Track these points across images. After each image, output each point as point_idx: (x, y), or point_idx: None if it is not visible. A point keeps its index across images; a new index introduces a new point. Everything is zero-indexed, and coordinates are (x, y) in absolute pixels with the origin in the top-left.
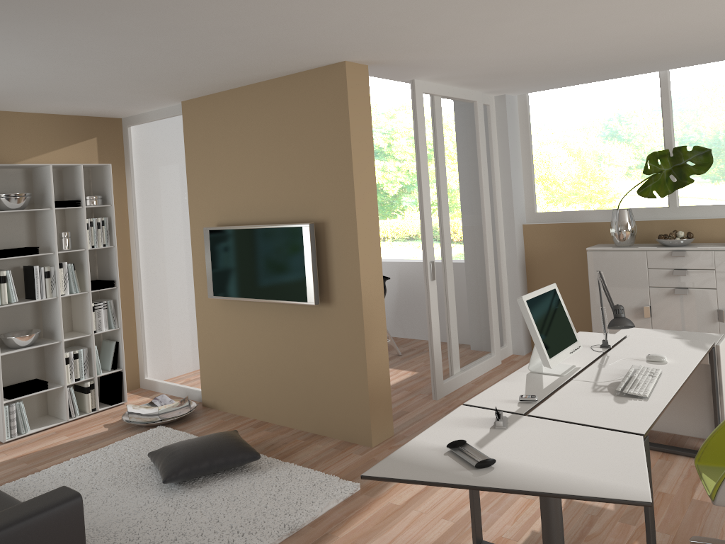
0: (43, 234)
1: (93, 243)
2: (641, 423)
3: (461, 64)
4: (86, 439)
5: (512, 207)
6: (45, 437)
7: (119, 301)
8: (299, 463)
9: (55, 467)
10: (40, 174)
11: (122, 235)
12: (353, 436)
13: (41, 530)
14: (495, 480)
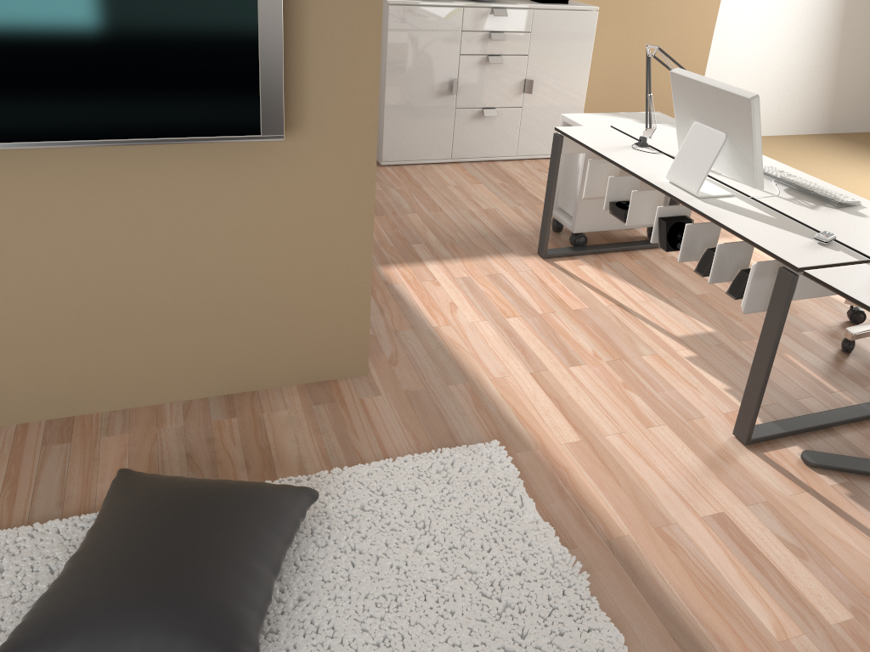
0: None
1: None
2: None
3: None
4: None
5: None
6: None
7: None
8: (320, 462)
9: None
10: None
11: None
12: (326, 370)
13: None
14: None
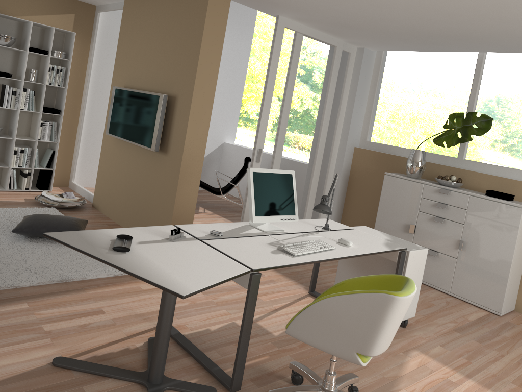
0: (20, 67)
1: (51, 82)
2: (263, 265)
3: (303, 7)
4: (6, 202)
5: (348, 131)
6: None
7: (60, 124)
8: None
9: None
10: (26, 27)
11: (78, 84)
12: None
13: None
14: (113, 258)
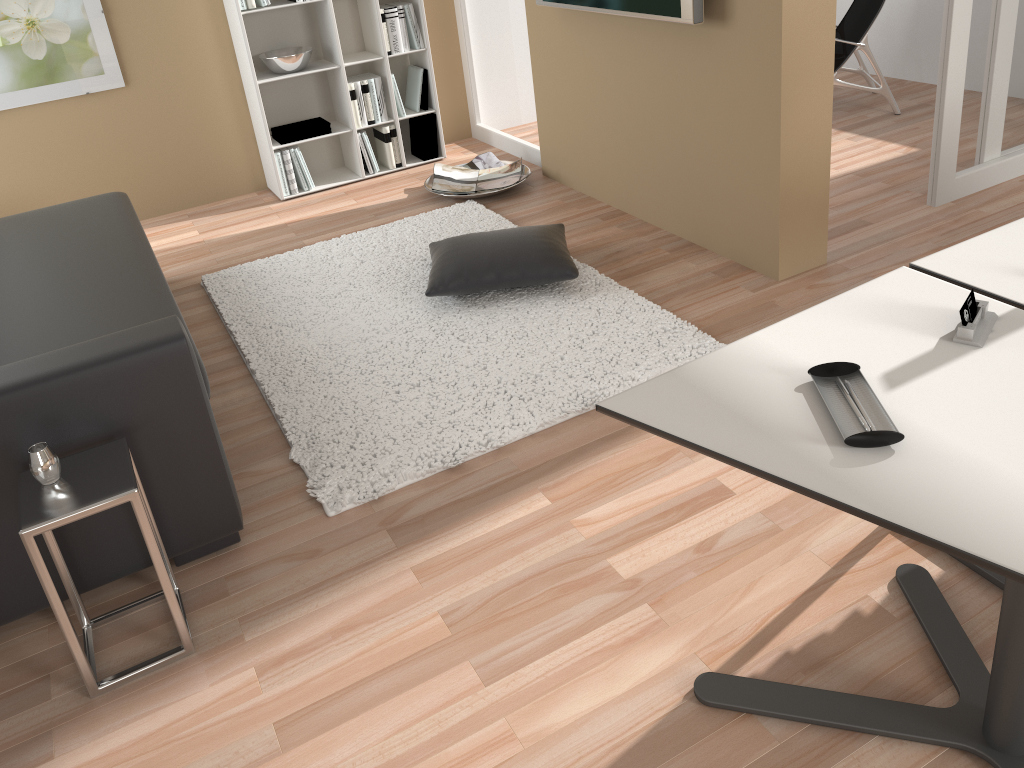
0: None
1: None
2: None
3: None
4: (375, 208)
5: None
6: (330, 198)
7: (421, 6)
8: (645, 291)
9: (320, 245)
10: None
11: None
12: (749, 258)
13: (123, 381)
14: (879, 491)
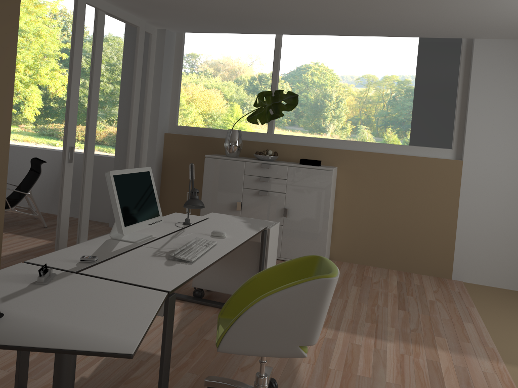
0: None
1: None
2: (174, 282)
3: None
4: None
5: (157, 117)
6: None
7: None
8: None
9: None
10: None
11: None
12: None
13: None
14: None
